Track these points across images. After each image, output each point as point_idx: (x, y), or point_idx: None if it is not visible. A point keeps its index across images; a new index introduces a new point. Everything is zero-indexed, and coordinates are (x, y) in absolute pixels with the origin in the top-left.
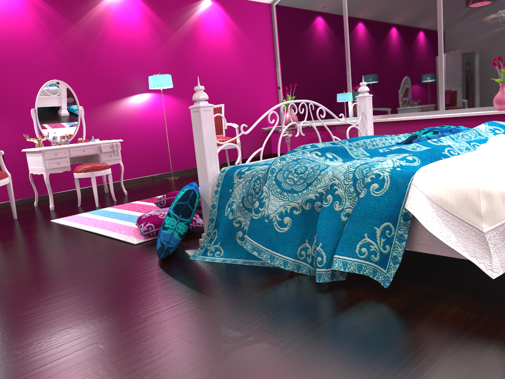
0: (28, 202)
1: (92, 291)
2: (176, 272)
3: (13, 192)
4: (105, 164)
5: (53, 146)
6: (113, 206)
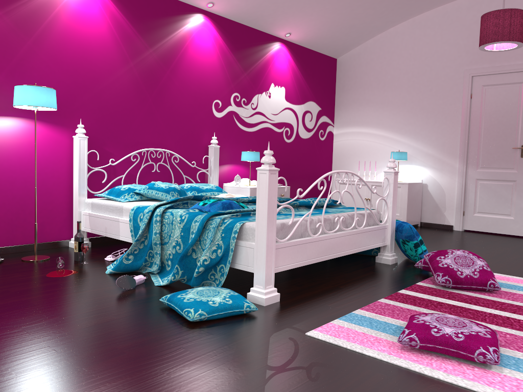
0: None
1: None
2: None
3: None
4: None
5: None
6: None
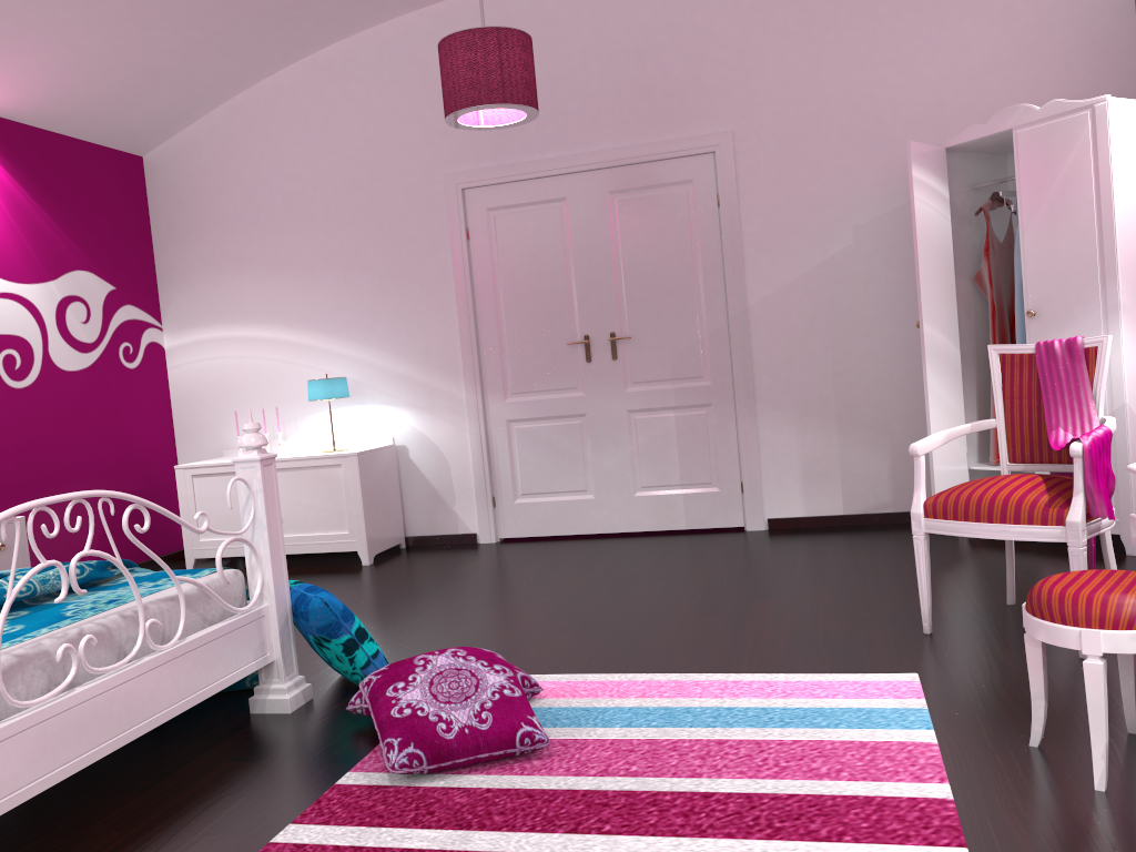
0: None
1: (379, 637)
2: (299, 667)
3: None
4: (1059, 598)
5: None
6: (966, 759)
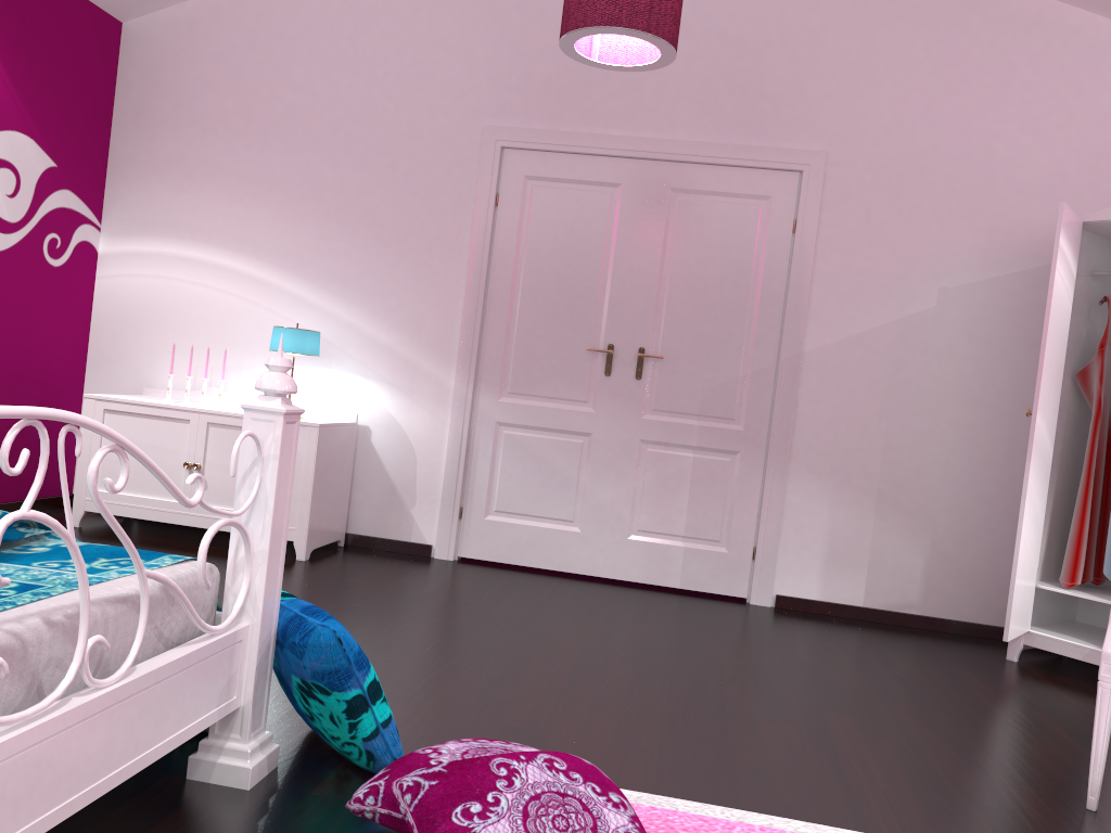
0: None
1: None
2: None
3: None
4: None
5: None
6: None
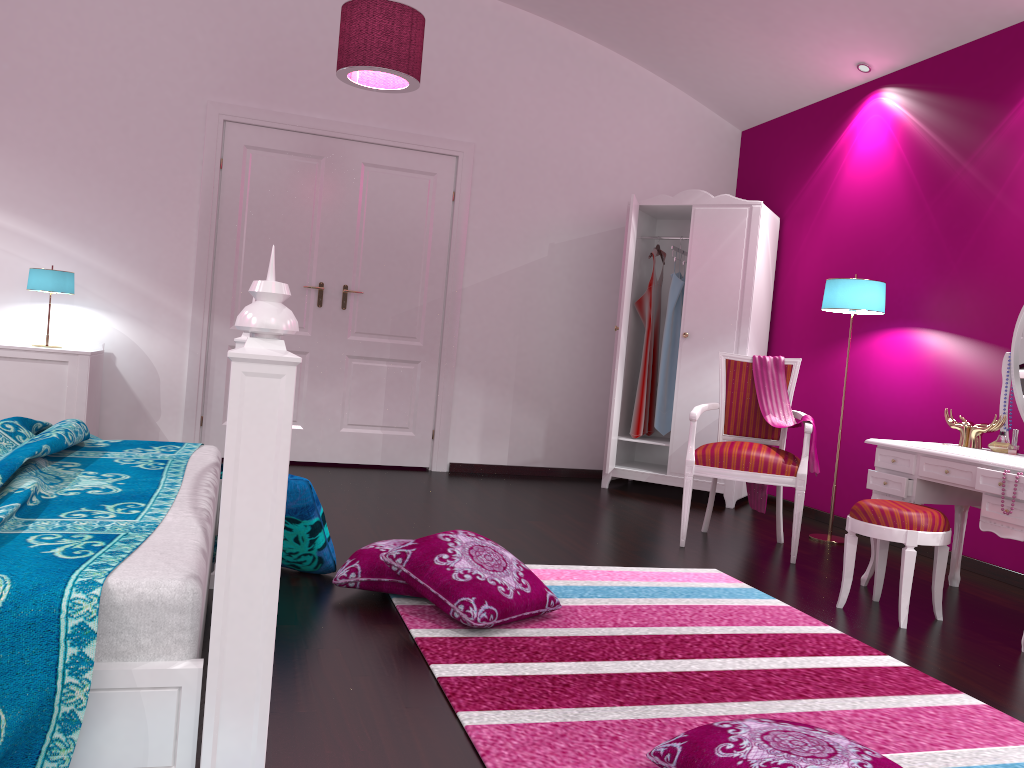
0: (1021, 585)
1: None
2: None
3: (799, 509)
4: (890, 512)
5: (917, 444)
6: (817, 614)
